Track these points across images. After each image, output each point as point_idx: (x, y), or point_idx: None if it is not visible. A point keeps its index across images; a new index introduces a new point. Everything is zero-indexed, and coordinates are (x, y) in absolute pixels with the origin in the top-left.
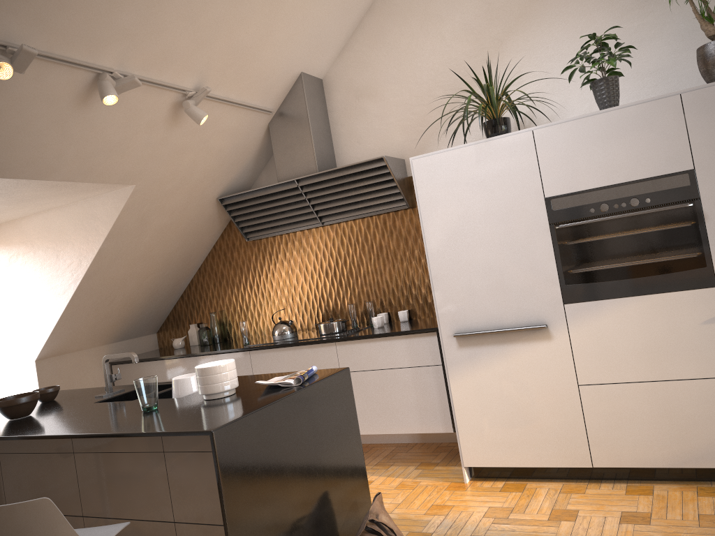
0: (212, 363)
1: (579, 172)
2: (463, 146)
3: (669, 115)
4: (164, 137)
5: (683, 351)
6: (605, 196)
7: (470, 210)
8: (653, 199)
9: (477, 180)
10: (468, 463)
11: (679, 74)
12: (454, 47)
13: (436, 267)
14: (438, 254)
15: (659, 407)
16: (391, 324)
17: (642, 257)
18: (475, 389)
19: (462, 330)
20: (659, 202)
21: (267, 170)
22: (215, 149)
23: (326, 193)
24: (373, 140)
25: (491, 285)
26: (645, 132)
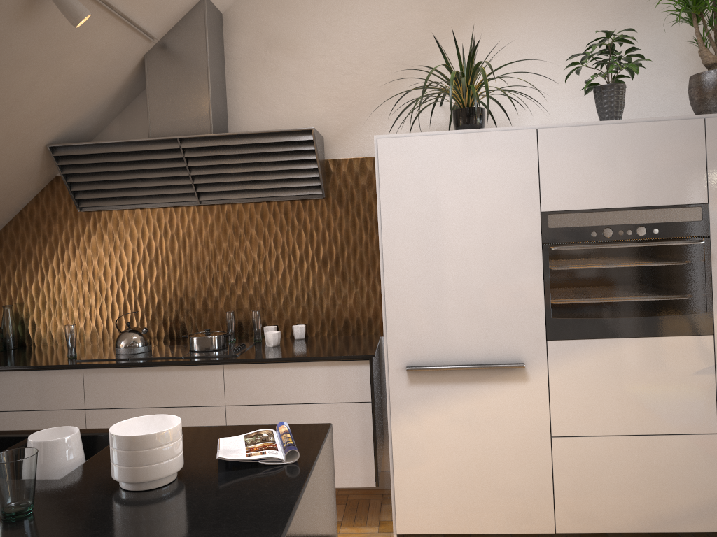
0: (131, 420)
1: (584, 187)
2: (449, 133)
3: (691, 139)
4: (3, 33)
5: (671, 403)
6: (610, 219)
7: (447, 214)
8: (661, 230)
9: (461, 178)
10: (402, 529)
11: (645, 99)
12: (404, 13)
13: (393, 280)
14: (398, 264)
15: (638, 464)
16: (287, 342)
17: (642, 294)
18: (423, 437)
19: (417, 363)
20: (667, 235)
21: (122, 119)
22: (67, 73)
23: (218, 163)
24: (285, 106)
25: (462, 309)
26: (663, 154)
